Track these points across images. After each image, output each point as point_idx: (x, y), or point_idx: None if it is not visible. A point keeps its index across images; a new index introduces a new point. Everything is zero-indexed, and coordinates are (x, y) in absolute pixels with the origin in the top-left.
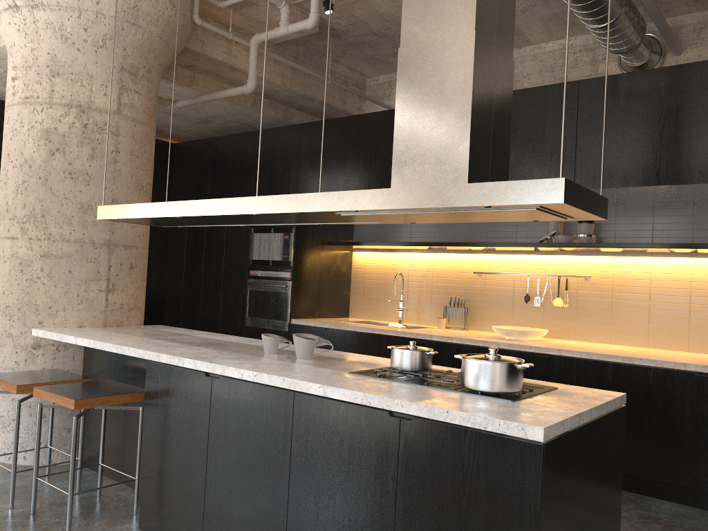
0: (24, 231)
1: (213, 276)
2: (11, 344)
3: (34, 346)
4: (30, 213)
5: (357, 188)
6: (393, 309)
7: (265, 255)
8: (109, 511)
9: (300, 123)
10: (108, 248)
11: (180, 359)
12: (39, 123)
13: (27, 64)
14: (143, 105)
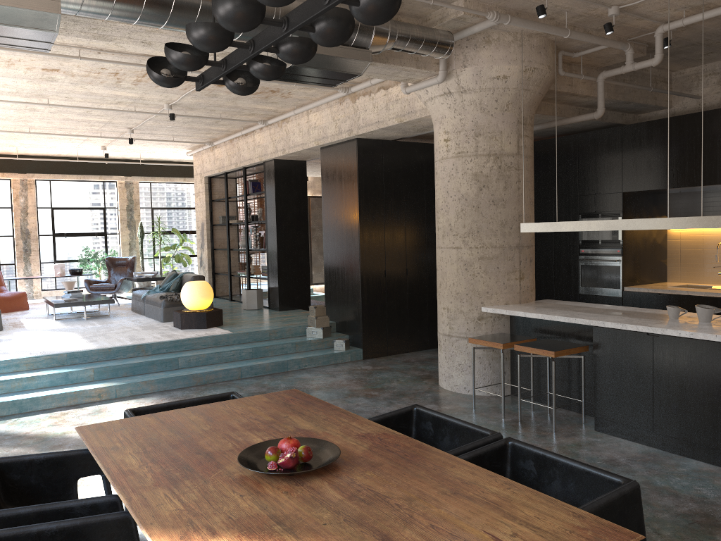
0: (465, 243)
1: (544, 254)
2: (463, 317)
3: (479, 318)
4: (469, 231)
5: (683, 177)
6: (712, 273)
7: (594, 236)
8: (565, 421)
9: (613, 121)
10: (518, 249)
11: (623, 325)
12: (469, 169)
13: (457, 130)
14: (529, 144)
